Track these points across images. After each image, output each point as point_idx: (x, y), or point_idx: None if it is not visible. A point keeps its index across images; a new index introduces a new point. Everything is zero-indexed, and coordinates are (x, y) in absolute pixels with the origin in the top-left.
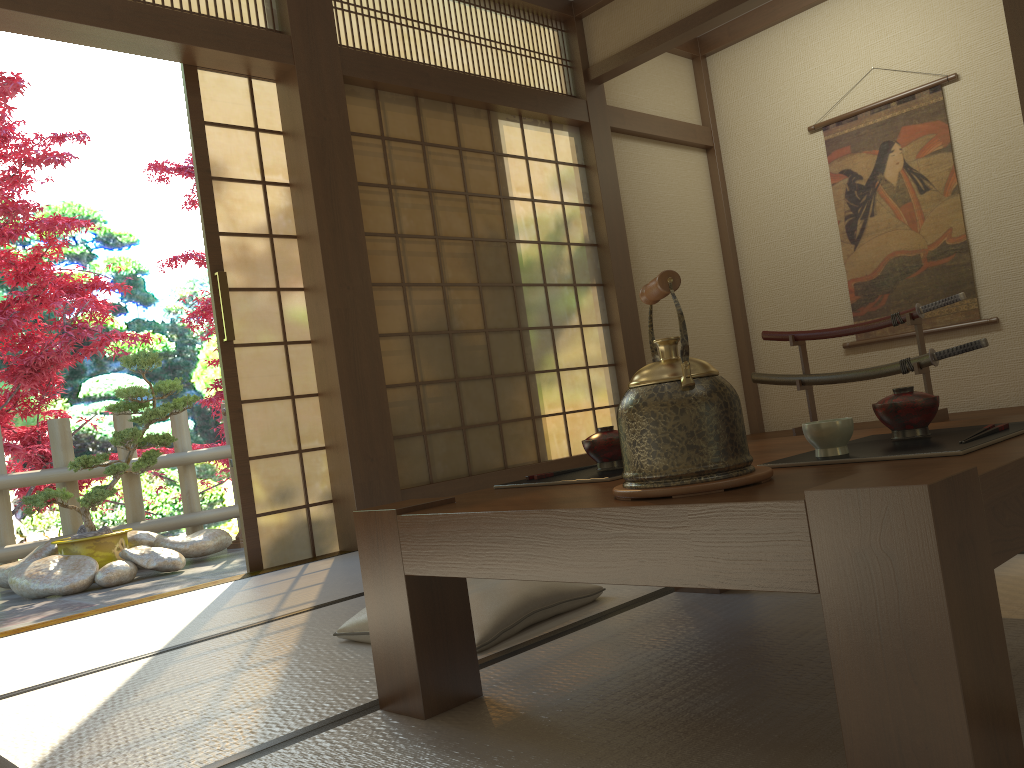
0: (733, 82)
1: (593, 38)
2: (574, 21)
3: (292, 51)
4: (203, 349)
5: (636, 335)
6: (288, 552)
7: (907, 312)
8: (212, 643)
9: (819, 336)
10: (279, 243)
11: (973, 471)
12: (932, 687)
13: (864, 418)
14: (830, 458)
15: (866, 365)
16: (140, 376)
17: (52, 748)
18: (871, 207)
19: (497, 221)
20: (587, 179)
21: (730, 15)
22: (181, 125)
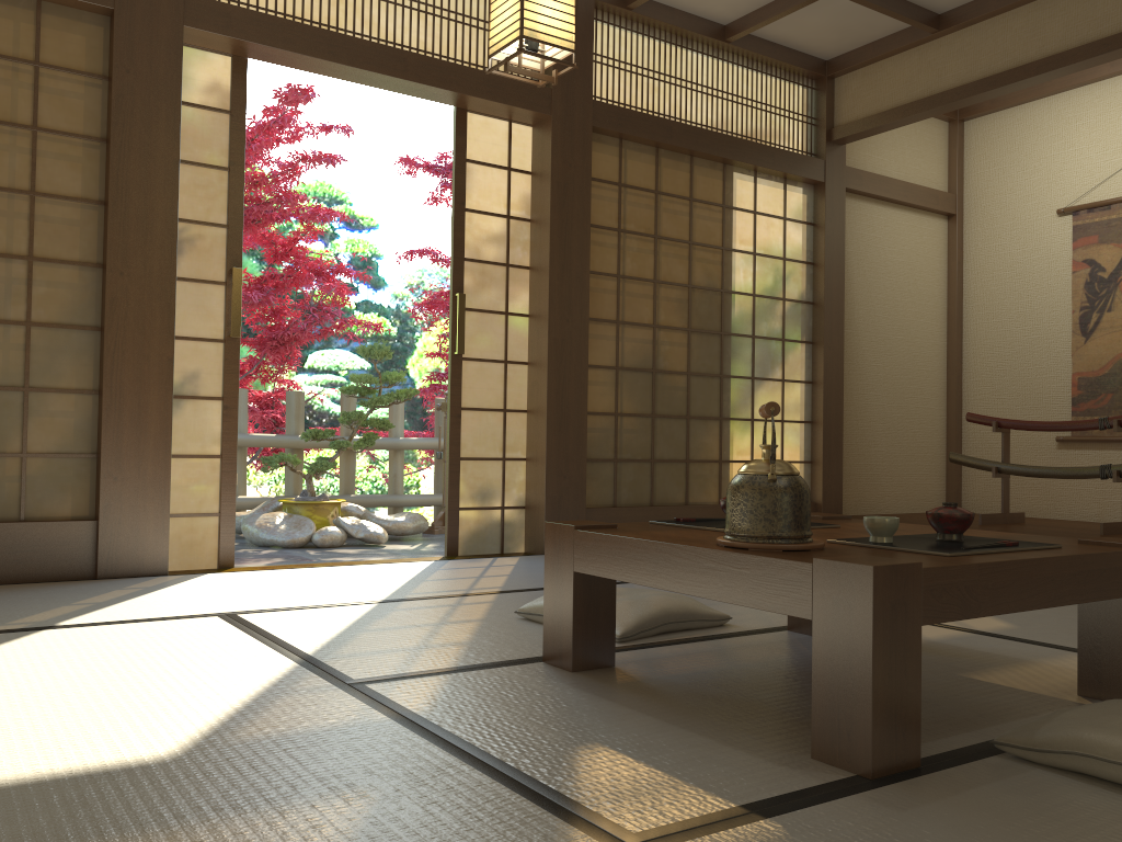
0: (987, 151)
1: (842, 99)
2: (825, 80)
3: (551, 102)
4: (421, 338)
5: (837, 397)
6: (480, 545)
7: (1116, 418)
8: (421, 602)
9: (1023, 427)
10: (513, 272)
11: (918, 564)
12: (858, 682)
13: (1066, 516)
14: (873, 543)
15: (1077, 462)
16: (361, 355)
17: (321, 645)
18: (1109, 302)
19: (716, 271)
20: (813, 237)
21: (980, 98)
22: (433, 117)
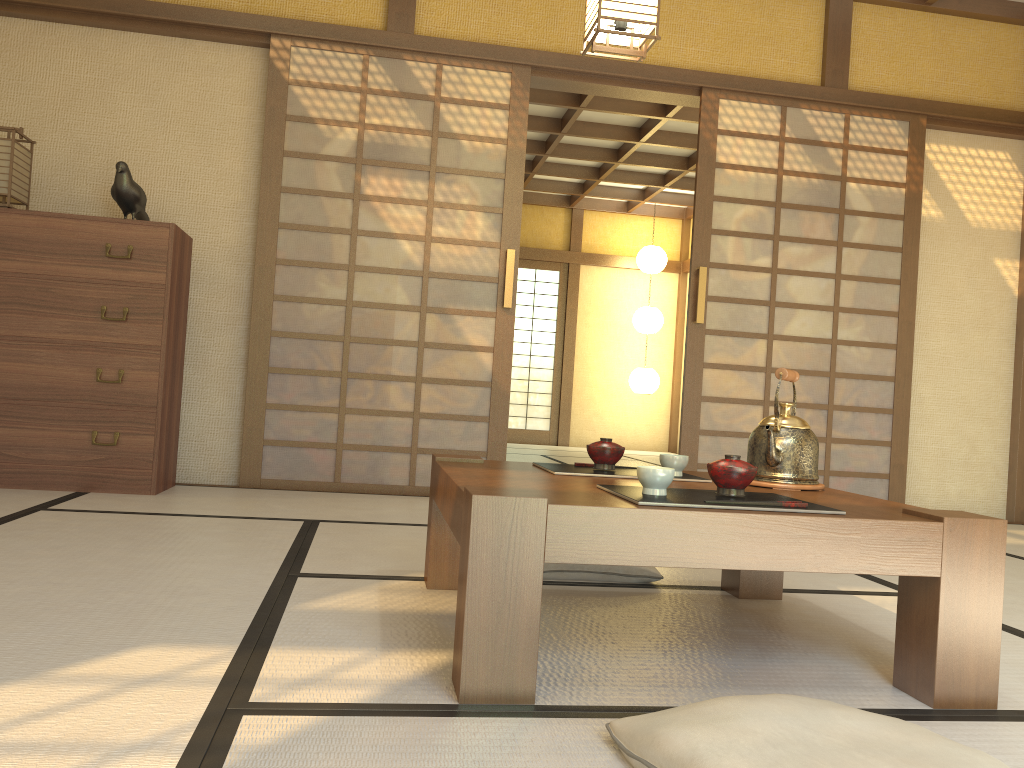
0: None
1: None
2: None
3: None
4: None
5: None
6: None
7: None
8: None
9: None
10: None
11: None
12: None
13: None
14: (689, 475)
15: None
16: None
17: None
18: None
19: None
20: None
21: None
22: None
